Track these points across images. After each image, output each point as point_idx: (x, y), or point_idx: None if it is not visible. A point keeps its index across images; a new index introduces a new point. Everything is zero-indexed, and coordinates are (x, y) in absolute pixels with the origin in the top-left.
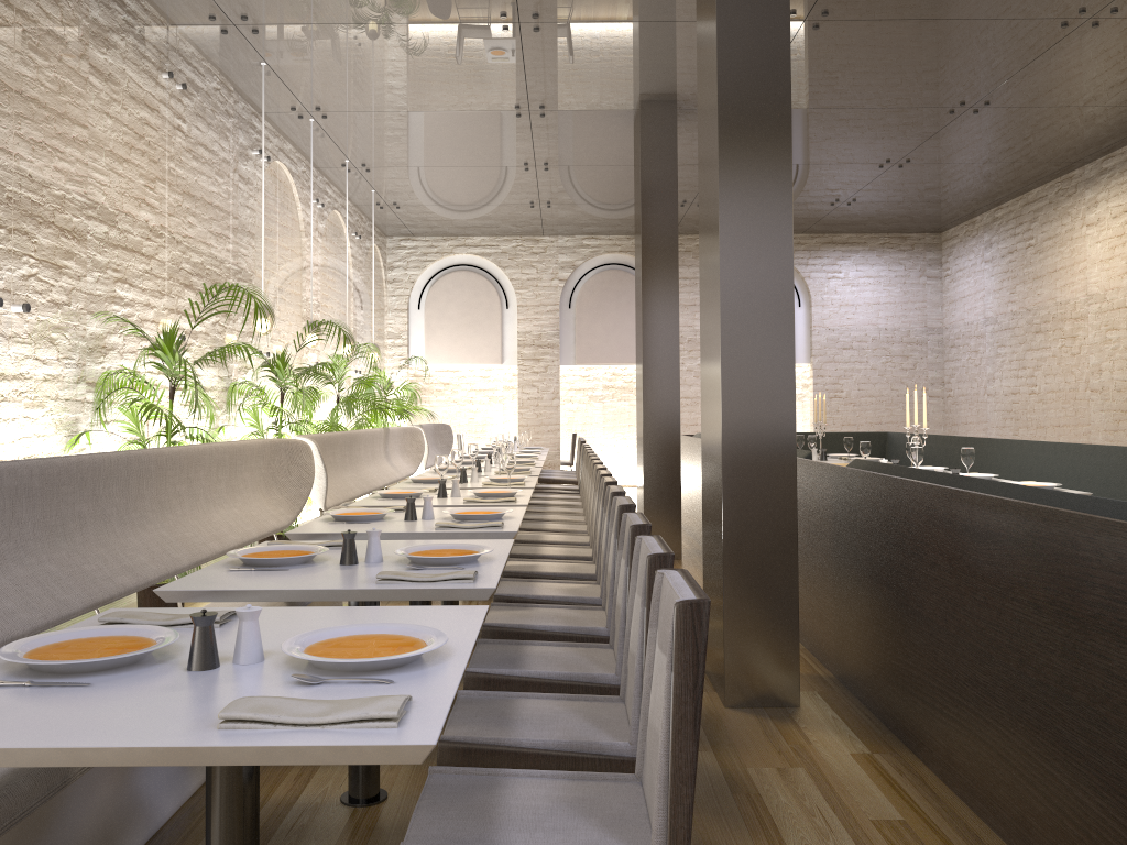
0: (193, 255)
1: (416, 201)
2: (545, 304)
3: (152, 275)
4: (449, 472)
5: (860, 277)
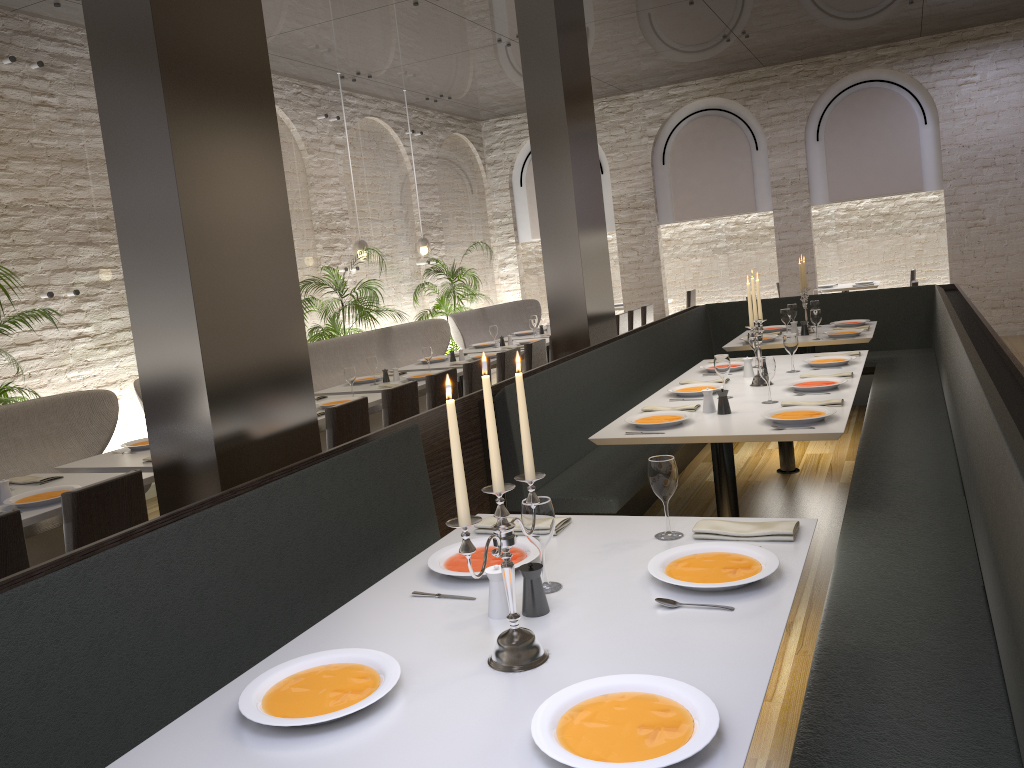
0: (85, 215)
1: (457, 90)
2: (636, 164)
3: (11, 247)
4: (360, 384)
5: (1001, 77)
